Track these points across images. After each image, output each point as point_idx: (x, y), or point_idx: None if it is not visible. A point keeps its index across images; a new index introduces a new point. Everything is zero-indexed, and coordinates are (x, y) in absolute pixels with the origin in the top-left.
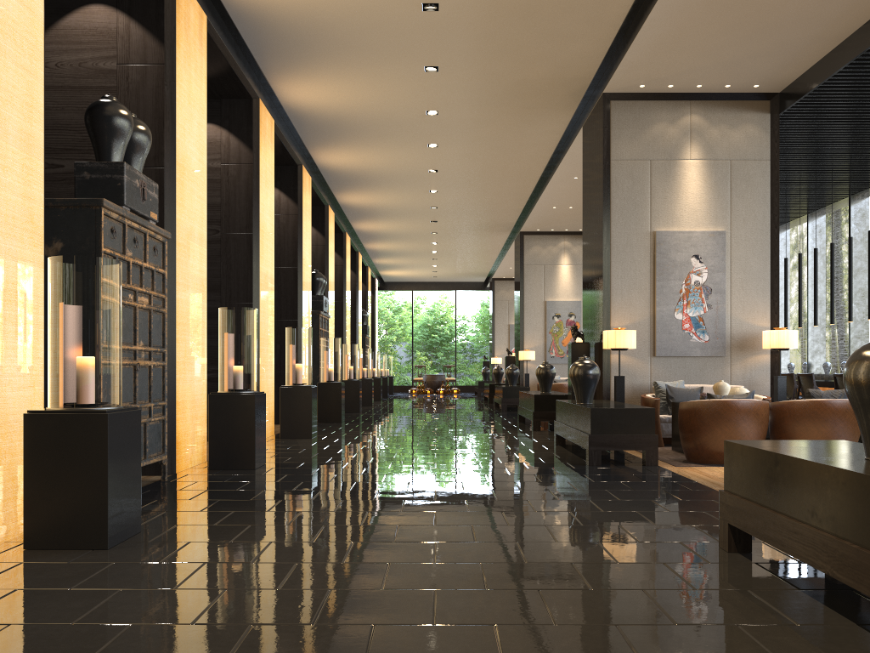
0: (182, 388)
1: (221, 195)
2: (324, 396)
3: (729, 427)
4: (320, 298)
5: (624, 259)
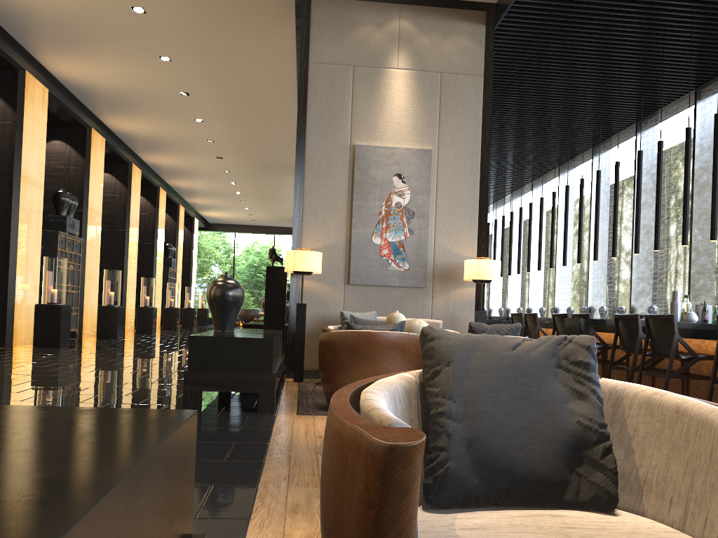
0: None
1: None
2: (42, 319)
3: (366, 366)
4: (64, 218)
5: (320, 174)
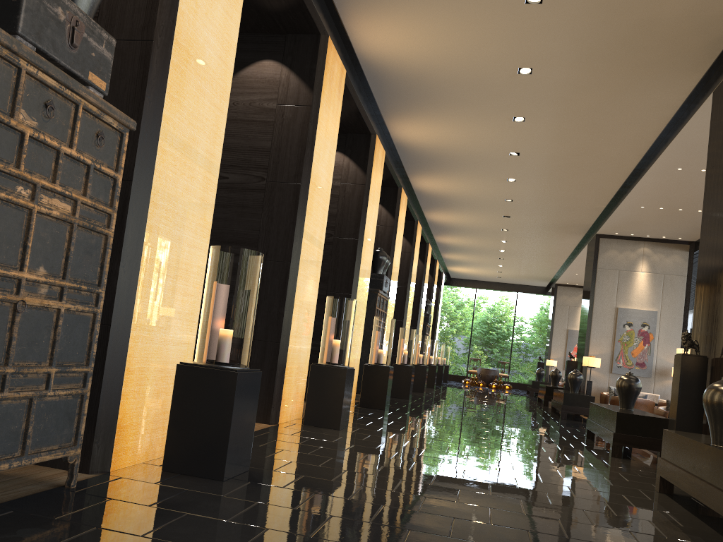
0: (141, 350)
1: (272, 138)
2: (370, 379)
3: None
4: (381, 276)
5: None
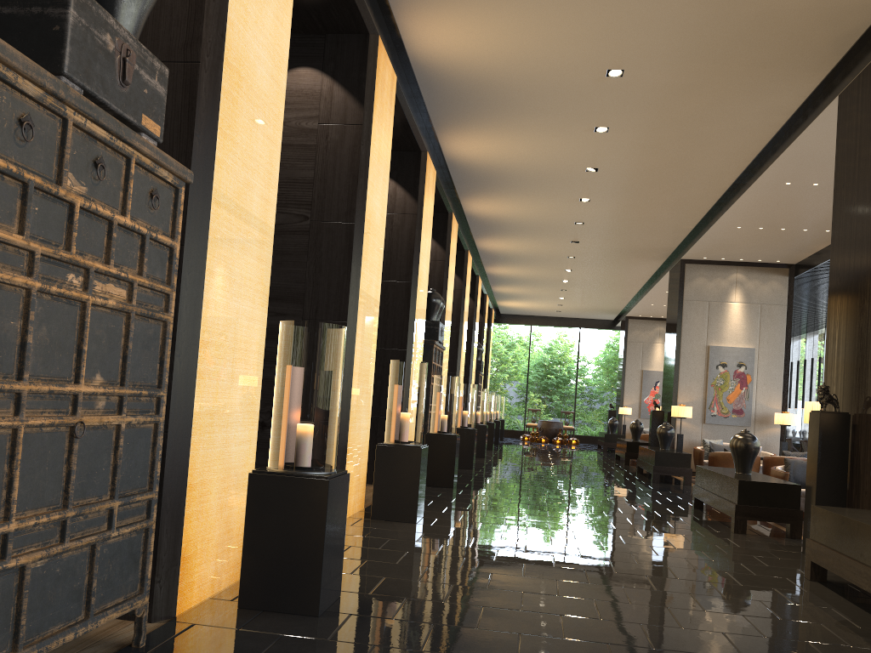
0: (203, 458)
1: (315, 167)
2: (433, 452)
3: None
4: (436, 324)
5: None
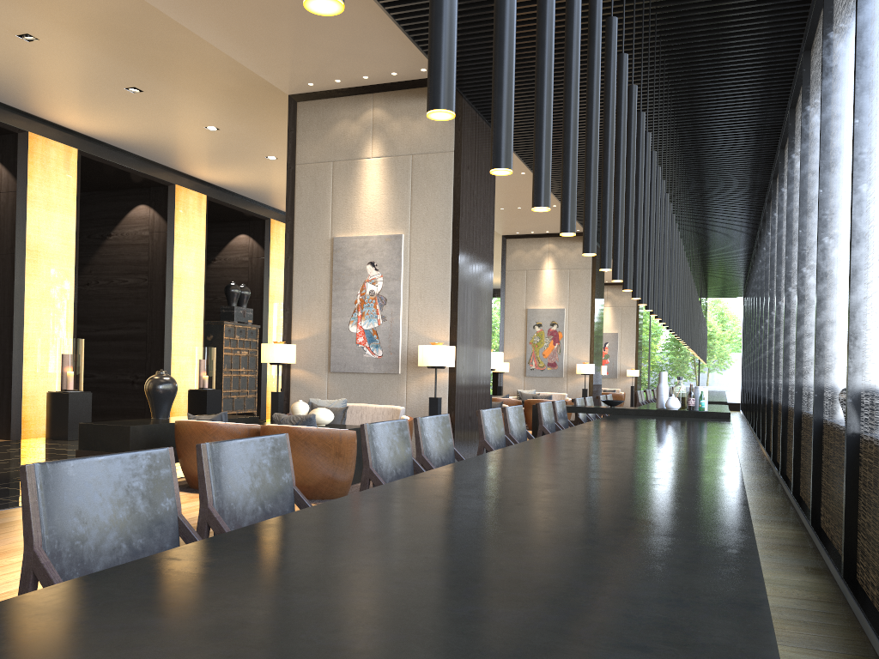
0: None
1: None
2: (193, 402)
3: (187, 450)
4: (232, 308)
5: (305, 269)
